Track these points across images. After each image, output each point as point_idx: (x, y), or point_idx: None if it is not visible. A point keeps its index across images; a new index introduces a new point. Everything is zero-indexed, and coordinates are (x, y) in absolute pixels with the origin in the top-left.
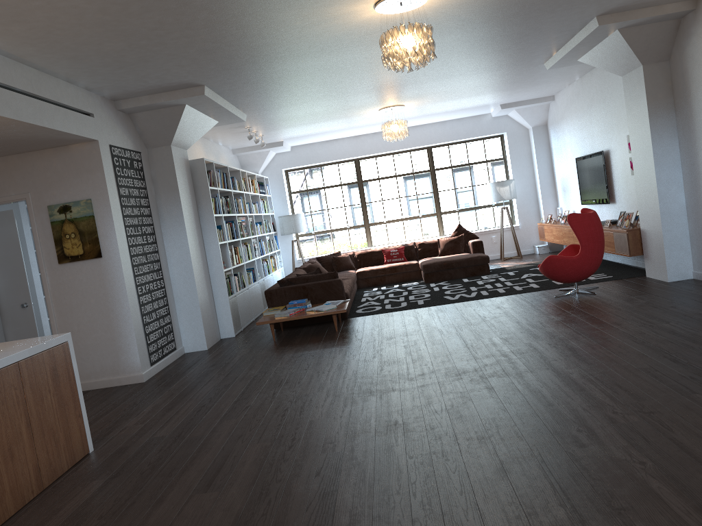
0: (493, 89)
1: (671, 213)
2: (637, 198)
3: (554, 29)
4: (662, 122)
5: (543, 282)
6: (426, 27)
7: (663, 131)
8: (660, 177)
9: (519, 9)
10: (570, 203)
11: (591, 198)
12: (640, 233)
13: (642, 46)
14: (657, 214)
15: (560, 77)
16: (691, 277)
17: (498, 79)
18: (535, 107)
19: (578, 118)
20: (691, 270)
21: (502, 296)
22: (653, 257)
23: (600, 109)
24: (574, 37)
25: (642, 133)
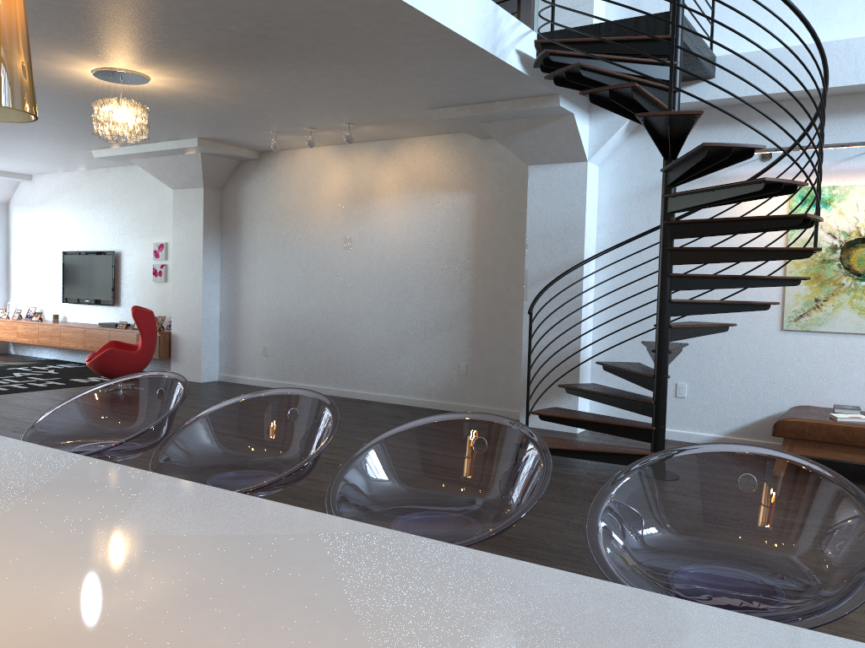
0: (1, 152)
1: (209, 321)
2: (172, 304)
3: (158, 133)
4: (212, 241)
5: (61, 380)
6: (149, 112)
7: (211, 249)
8: (205, 288)
9: (171, 114)
10: (37, 299)
11: (83, 297)
12: (170, 337)
13: (210, 172)
14: (197, 321)
15: (76, 163)
16: (217, 379)
17: (27, 147)
18: (4, 180)
19: (74, 209)
20: (217, 373)
21: (35, 391)
22: (185, 359)
23: (115, 209)
24: (157, 143)
25: (191, 246)
